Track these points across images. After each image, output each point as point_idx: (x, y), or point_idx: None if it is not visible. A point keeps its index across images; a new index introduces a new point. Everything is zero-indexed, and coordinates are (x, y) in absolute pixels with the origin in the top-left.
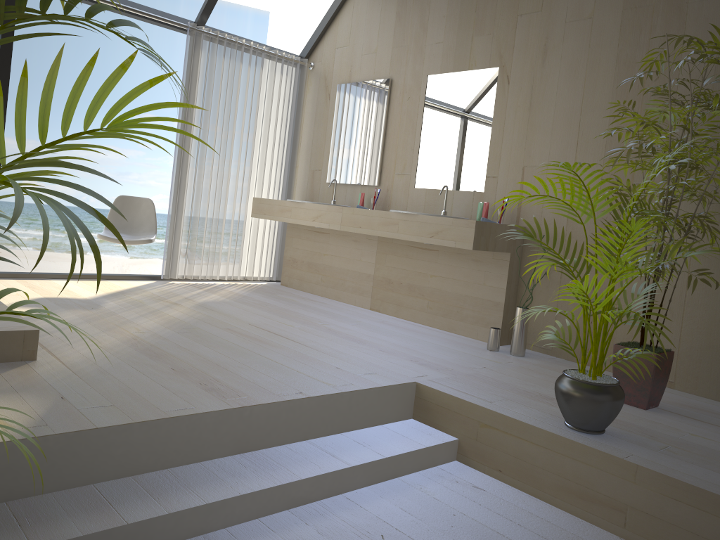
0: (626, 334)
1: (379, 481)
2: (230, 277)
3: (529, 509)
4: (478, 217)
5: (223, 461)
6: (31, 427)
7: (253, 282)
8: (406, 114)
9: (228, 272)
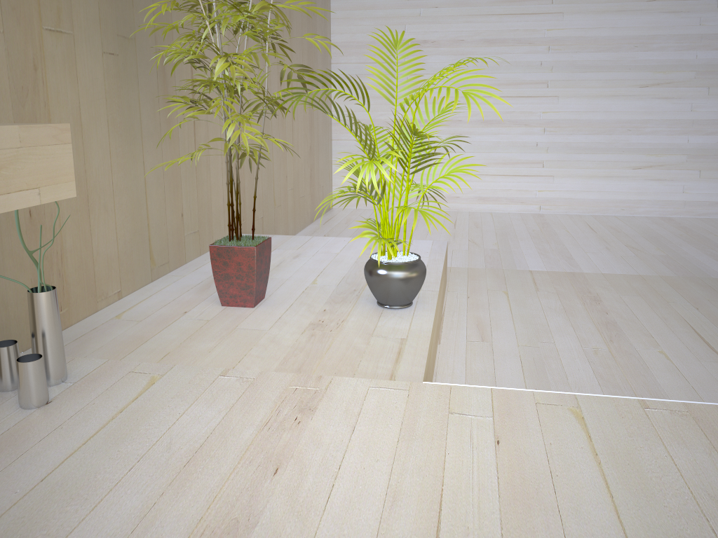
0: (77, 262)
1: None
2: None
3: (460, 371)
4: None
5: None
6: None
7: None
8: None
9: None
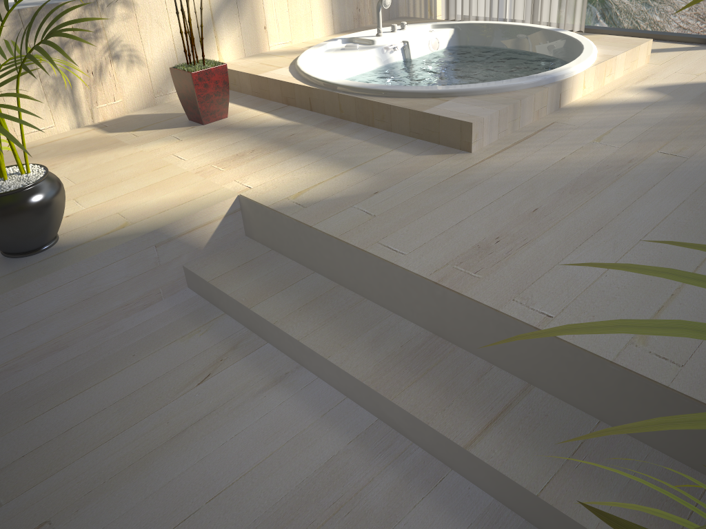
0: None
1: (524, 517)
2: None
3: None
4: None
5: (406, 328)
6: (296, 204)
7: None
8: None
9: None
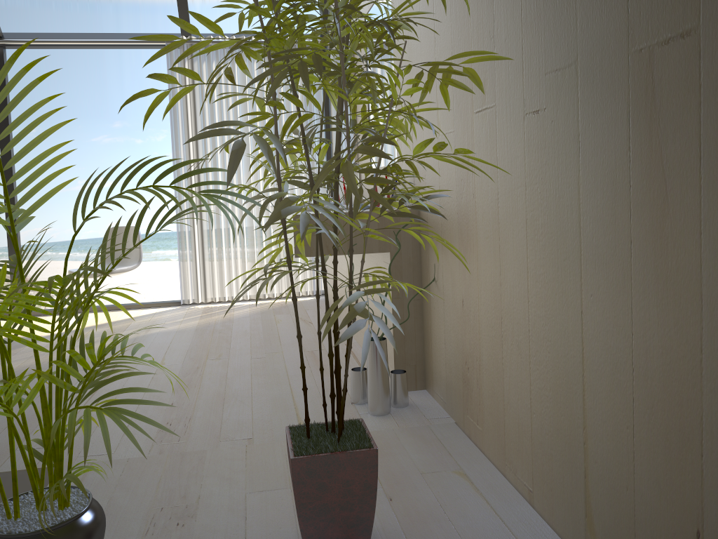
0: (490, 388)
1: None
2: (262, 295)
3: None
4: None
5: None
6: None
7: (299, 298)
8: None
9: (257, 291)
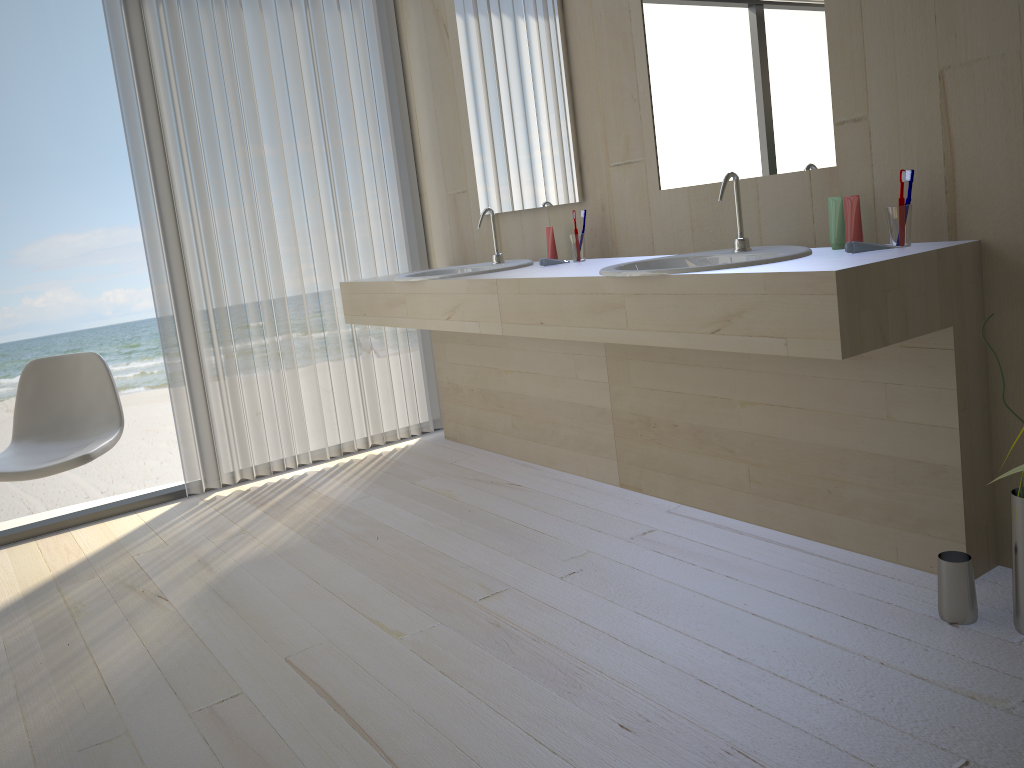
0: None
1: None
2: (336, 451)
3: None
4: (835, 238)
5: None
6: None
7: (391, 444)
8: (603, 19)
9: (327, 444)
